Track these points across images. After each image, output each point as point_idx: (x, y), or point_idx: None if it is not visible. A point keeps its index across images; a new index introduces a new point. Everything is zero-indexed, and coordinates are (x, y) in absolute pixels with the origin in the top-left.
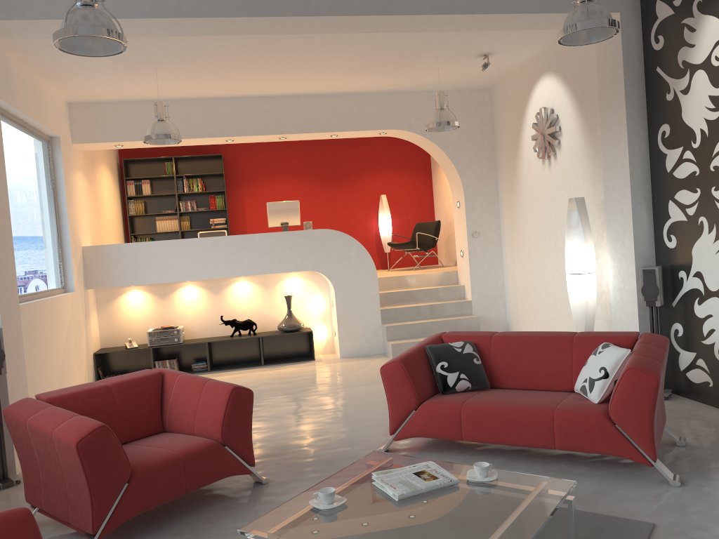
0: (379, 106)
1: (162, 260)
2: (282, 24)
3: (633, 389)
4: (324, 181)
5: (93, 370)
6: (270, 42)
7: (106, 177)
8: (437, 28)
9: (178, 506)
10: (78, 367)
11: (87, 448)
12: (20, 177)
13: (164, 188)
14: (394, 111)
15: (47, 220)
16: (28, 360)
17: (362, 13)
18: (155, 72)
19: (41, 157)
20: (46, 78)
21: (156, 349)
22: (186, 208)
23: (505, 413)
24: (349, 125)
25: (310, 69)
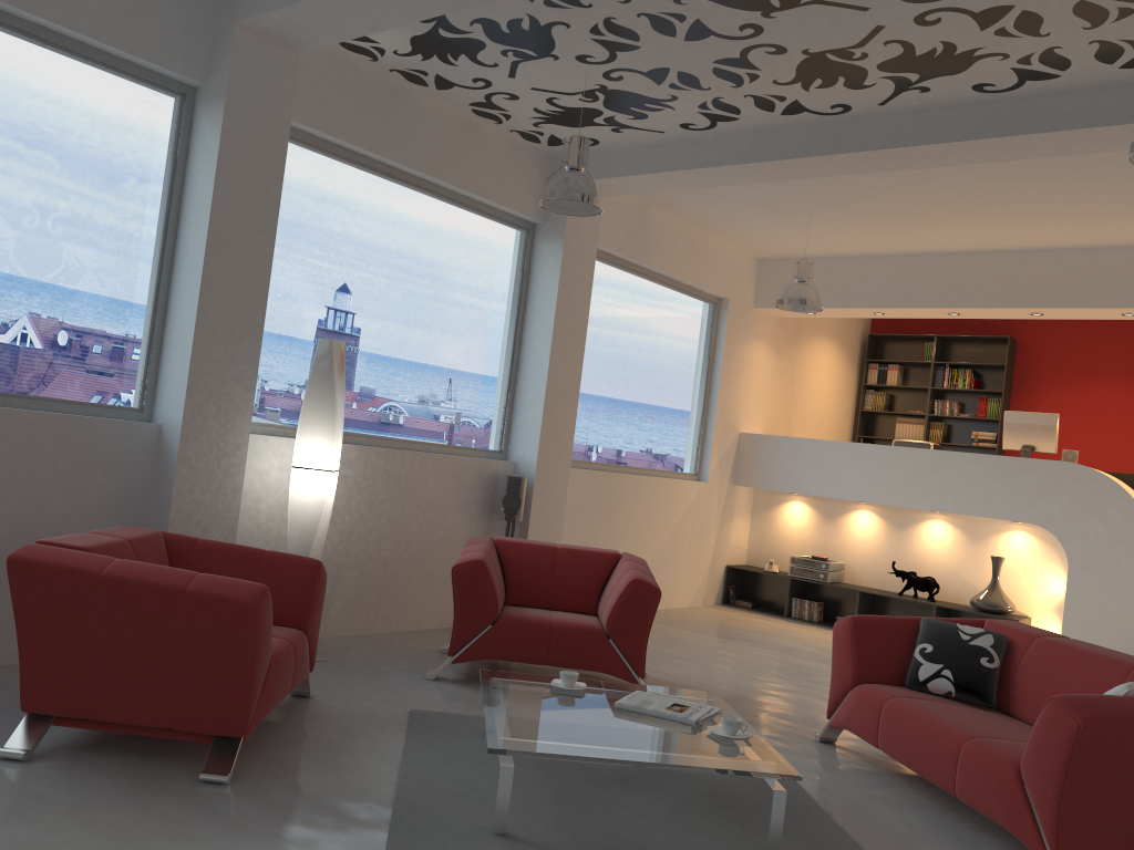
0: None
1: (824, 465)
2: (872, 159)
3: (1046, 731)
4: None
5: (721, 585)
6: (927, 178)
7: (826, 354)
8: (1126, 145)
9: None
10: (687, 570)
11: (459, 575)
12: (651, 339)
13: (920, 379)
14: None
15: (688, 392)
16: (594, 532)
17: (971, 137)
18: (820, 222)
19: (697, 320)
20: (711, 232)
21: (806, 585)
22: (941, 411)
23: (919, 722)
24: None
25: (1035, 210)
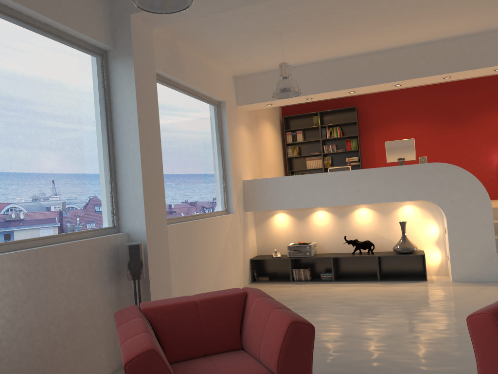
0: (493, 43)
1: (297, 190)
2: None
3: None
4: (444, 122)
5: (249, 271)
6: None
7: (268, 130)
8: None
9: None
10: (234, 269)
11: (133, 371)
12: (190, 130)
13: (313, 136)
14: None
15: (214, 161)
16: (184, 265)
17: None
18: (283, 41)
19: (211, 116)
20: (211, 59)
21: (296, 259)
22: (328, 150)
23: None
24: (461, 66)
25: (416, 15)
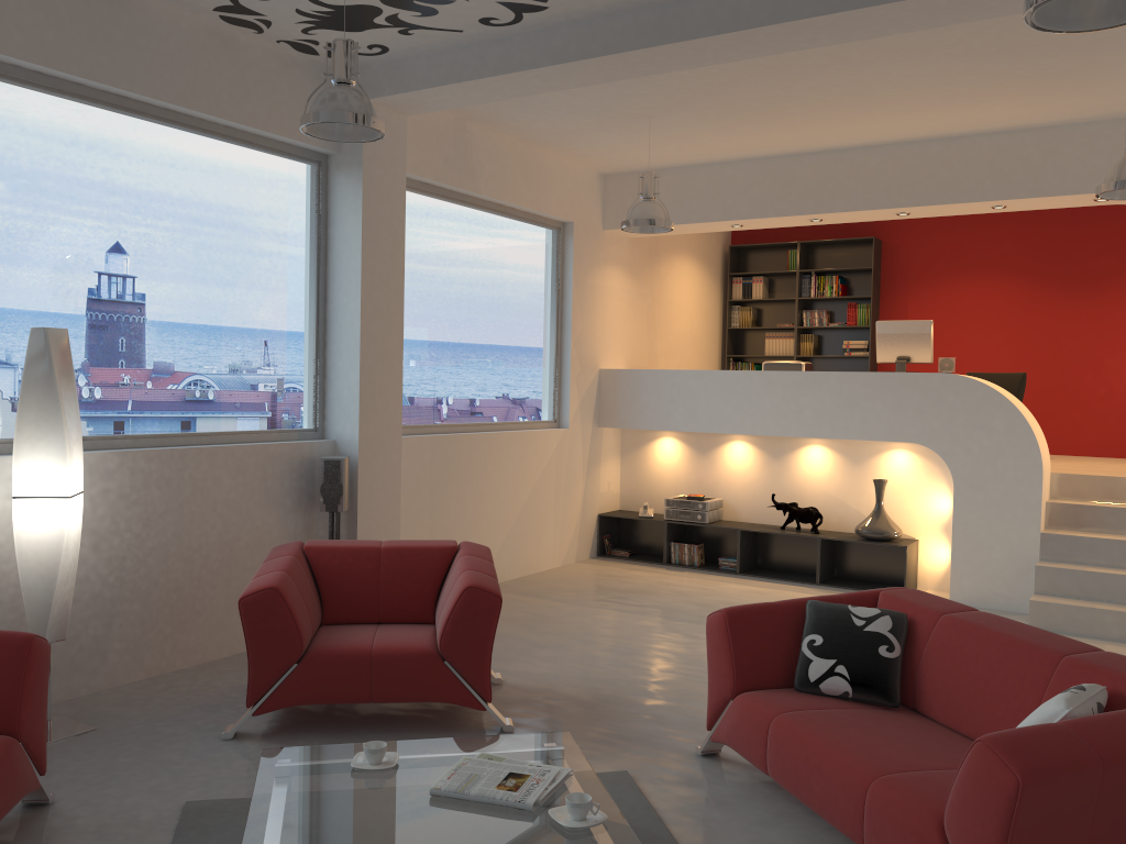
0: (1088, 148)
1: (692, 398)
2: (710, 48)
3: (975, 785)
4: (1059, 284)
5: (594, 536)
6: (775, 68)
7: (687, 272)
8: (1001, 9)
9: (395, 719)
10: (555, 527)
11: (248, 608)
12: (488, 277)
13: (786, 289)
14: (1120, 157)
15: (537, 331)
16: (442, 504)
17: (822, 12)
18: (663, 128)
19: (540, 250)
20: (545, 148)
21: (685, 526)
22: (811, 322)
23: (814, 751)
24: (1019, 188)
25: (896, 98)
